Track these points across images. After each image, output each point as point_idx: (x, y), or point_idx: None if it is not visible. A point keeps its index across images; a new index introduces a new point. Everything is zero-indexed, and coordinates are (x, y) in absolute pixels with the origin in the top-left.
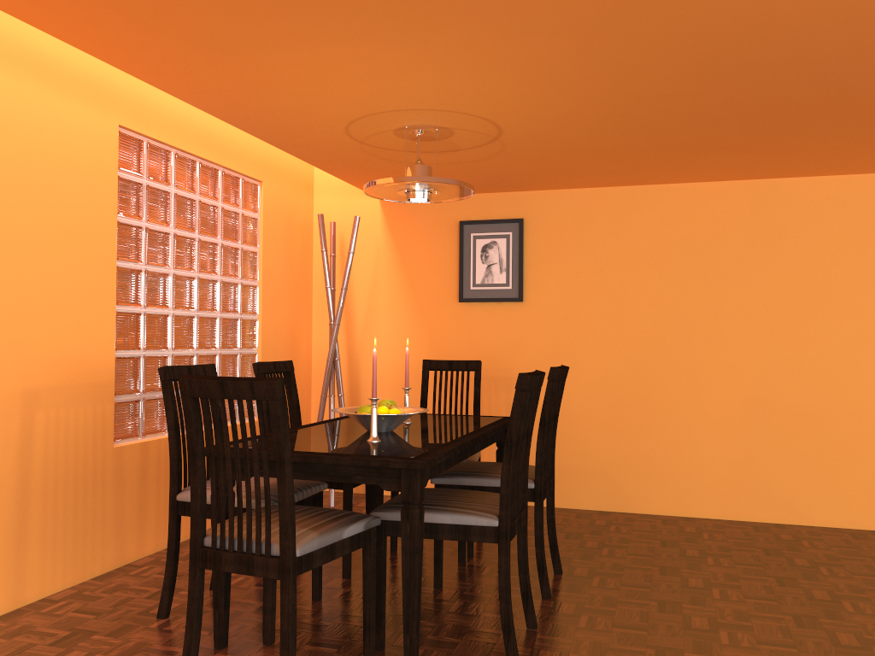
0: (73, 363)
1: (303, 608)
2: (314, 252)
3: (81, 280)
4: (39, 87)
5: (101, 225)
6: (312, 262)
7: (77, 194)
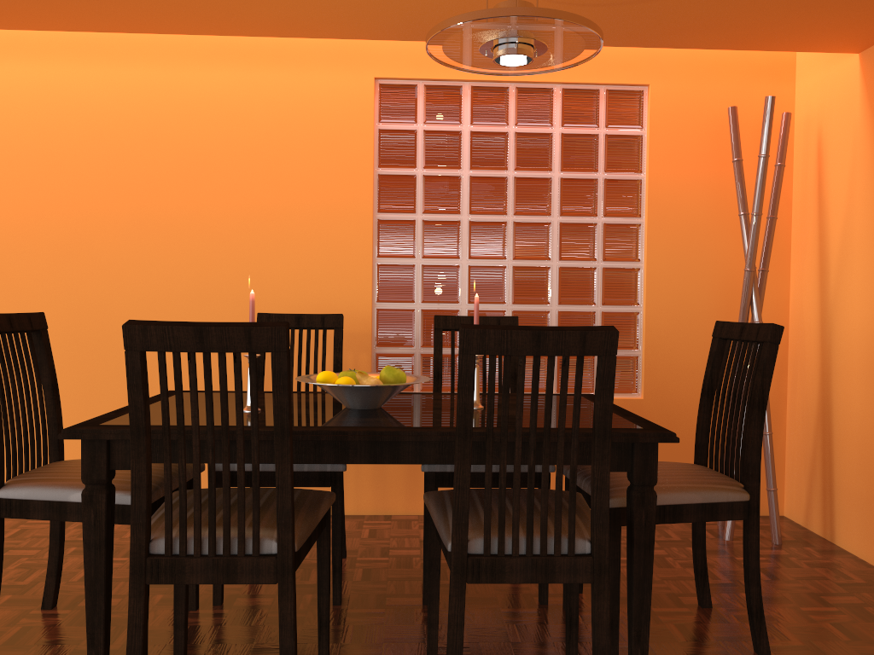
0: (317, 312)
1: (303, 603)
2: (793, 164)
3: (326, 236)
4: (274, 70)
5: (350, 181)
6: (790, 180)
7: (319, 156)
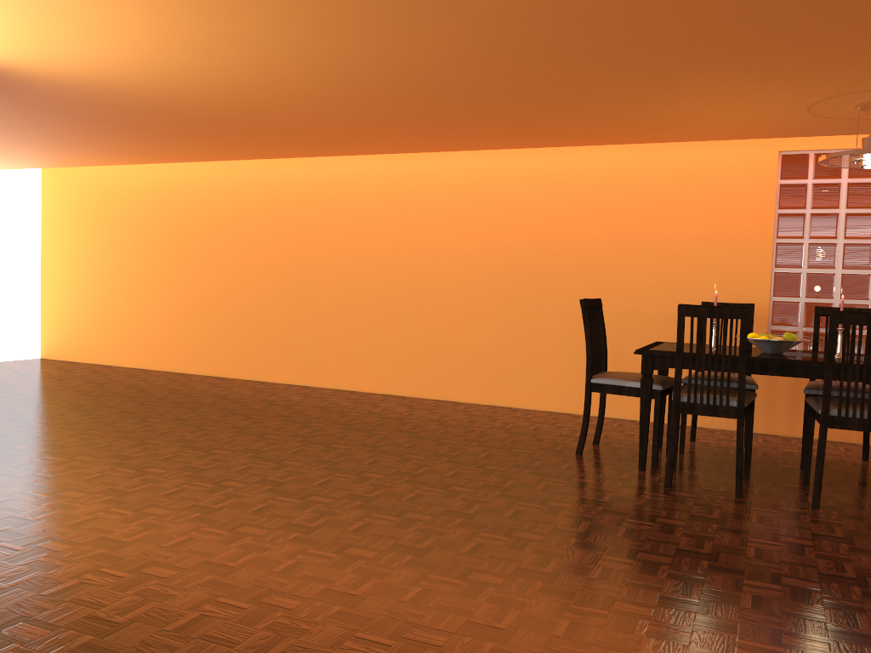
0: (731, 302)
1: (728, 459)
2: None
3: (739, 253)
4: (710, 150)
5: (758, 218)
6: None
7: (737, 203)
